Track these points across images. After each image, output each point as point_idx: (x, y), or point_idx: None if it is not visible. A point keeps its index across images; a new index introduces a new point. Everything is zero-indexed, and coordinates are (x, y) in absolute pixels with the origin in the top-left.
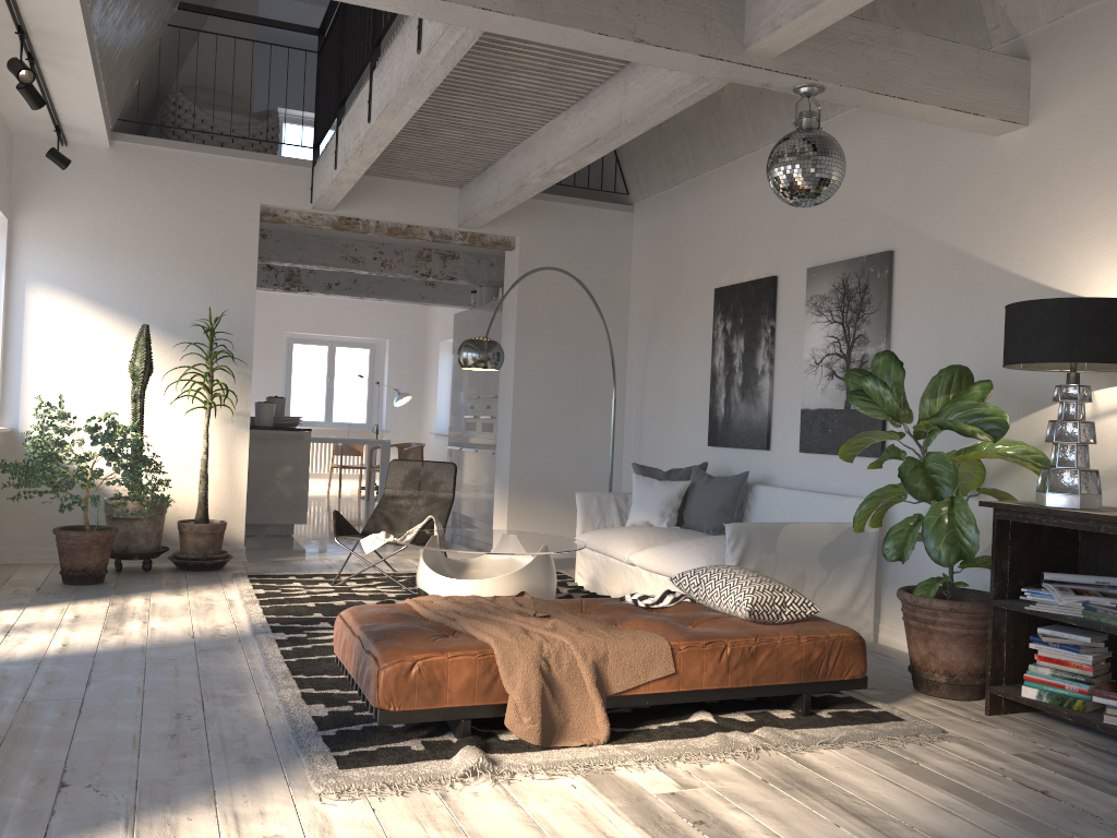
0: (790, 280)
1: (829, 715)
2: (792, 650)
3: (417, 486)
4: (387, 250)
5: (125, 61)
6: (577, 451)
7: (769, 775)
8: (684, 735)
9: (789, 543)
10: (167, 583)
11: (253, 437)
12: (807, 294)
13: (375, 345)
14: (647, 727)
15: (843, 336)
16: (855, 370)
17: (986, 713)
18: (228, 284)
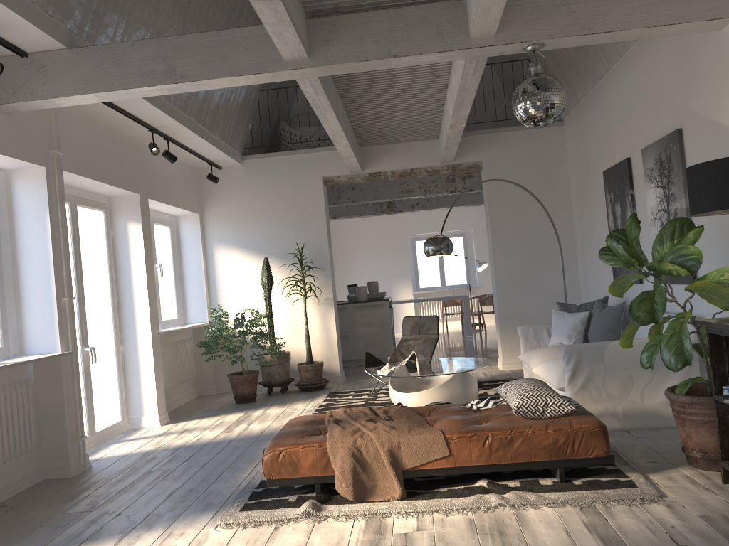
0: (636, 159)
1: (581, 482)
2: (541, 438)
3: (418, 331)
4: (426, 181)
5: (230, 120)
6: (545, 294)
7: (484, 524)
8: (456, 496)
9: (614, 356)
10: (285, 400)
11: (355, 308)
12: (643, 168)
13: (466, 233)
14: (440, 489)
15: (664, 196)
16: (615, 230)
17: (722, 482)
18: (311, 226)
